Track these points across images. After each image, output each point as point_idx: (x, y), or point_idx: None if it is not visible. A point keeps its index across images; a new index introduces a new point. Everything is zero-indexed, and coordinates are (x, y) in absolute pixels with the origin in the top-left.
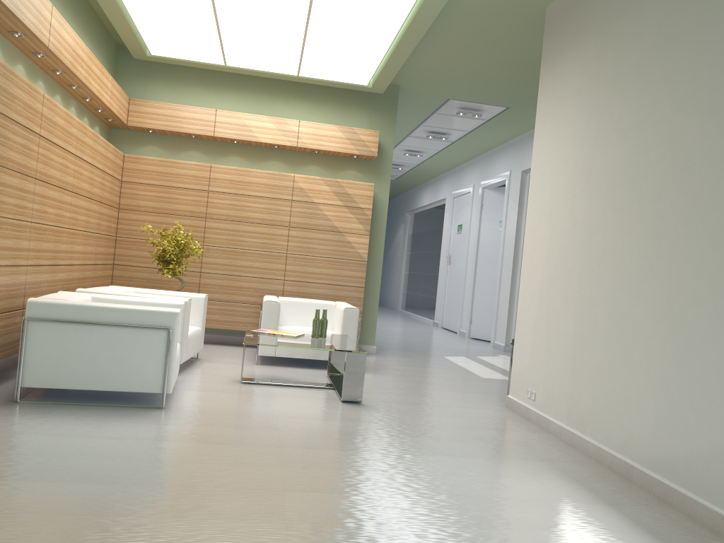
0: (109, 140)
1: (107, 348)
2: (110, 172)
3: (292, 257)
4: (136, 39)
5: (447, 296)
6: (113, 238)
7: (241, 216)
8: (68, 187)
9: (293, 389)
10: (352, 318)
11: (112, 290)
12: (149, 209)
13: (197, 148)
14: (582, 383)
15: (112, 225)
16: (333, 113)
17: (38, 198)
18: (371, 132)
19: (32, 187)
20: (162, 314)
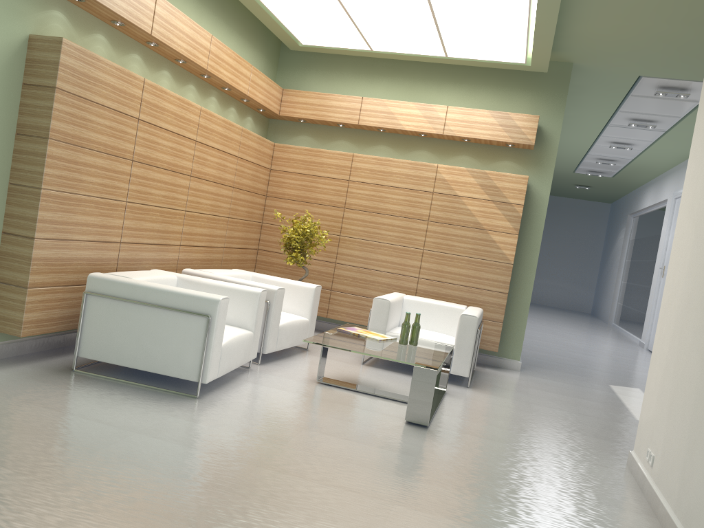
0: (268, 130)
1: (151, 329)
2: (252, 159)
3: (428, 253)
4: (281, 29)
5: (656, 314)
6: (257, 224)
7: (379, 208)
8: (185, 171)
9: (365, 398)
10: (469, 327)
11: (220, 273)
12: (292, 197)
13: (346, 138)
14: (696, 459)
15: (255, 211)
16: (491, 97)
17: (137, 179)
18: (529, 117)
19: (128, 169)
20: (204, 300)
